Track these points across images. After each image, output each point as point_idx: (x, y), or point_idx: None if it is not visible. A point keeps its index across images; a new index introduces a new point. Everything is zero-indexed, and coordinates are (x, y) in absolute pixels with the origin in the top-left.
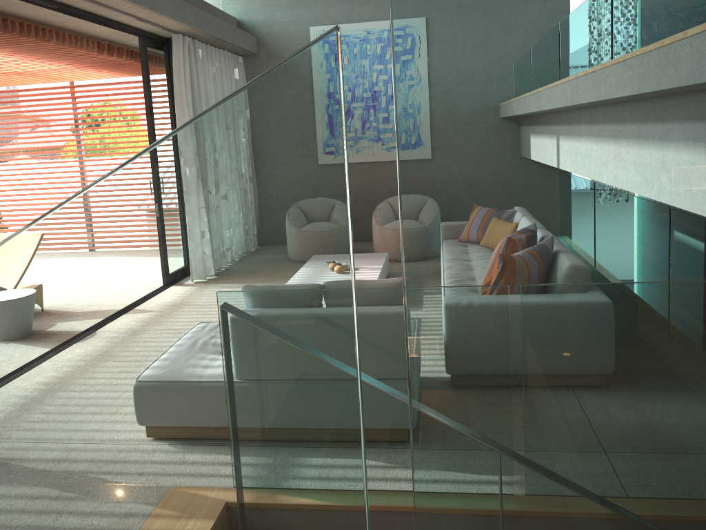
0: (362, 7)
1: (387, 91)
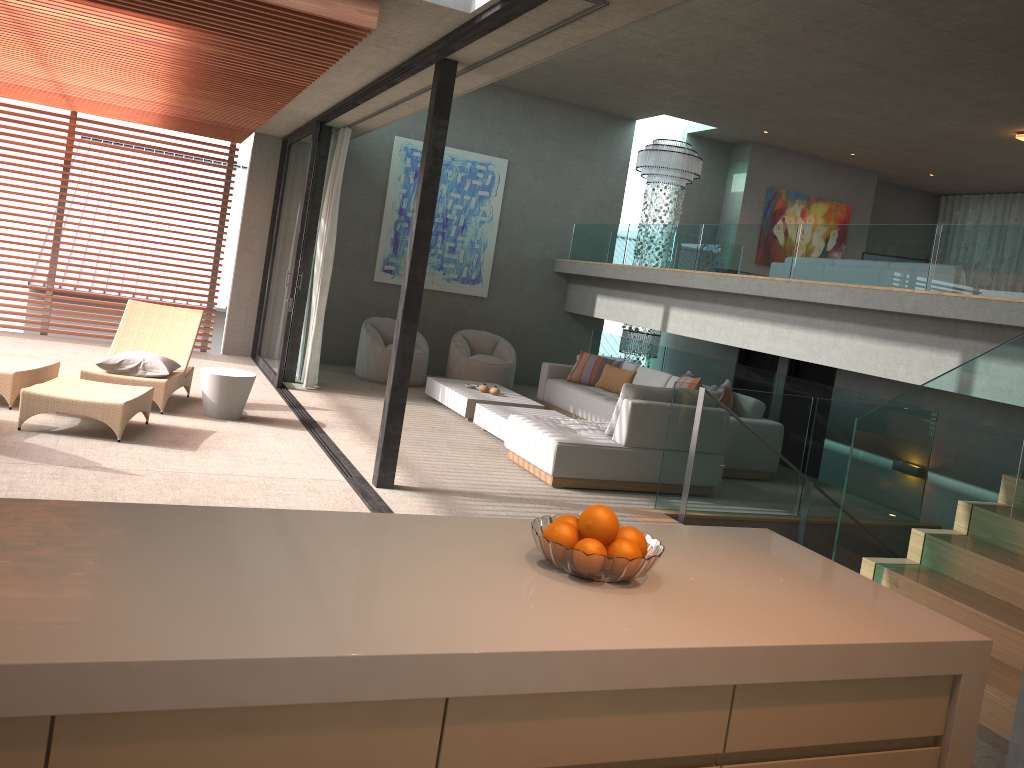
0: (452, 132)
1: (459, 221)
